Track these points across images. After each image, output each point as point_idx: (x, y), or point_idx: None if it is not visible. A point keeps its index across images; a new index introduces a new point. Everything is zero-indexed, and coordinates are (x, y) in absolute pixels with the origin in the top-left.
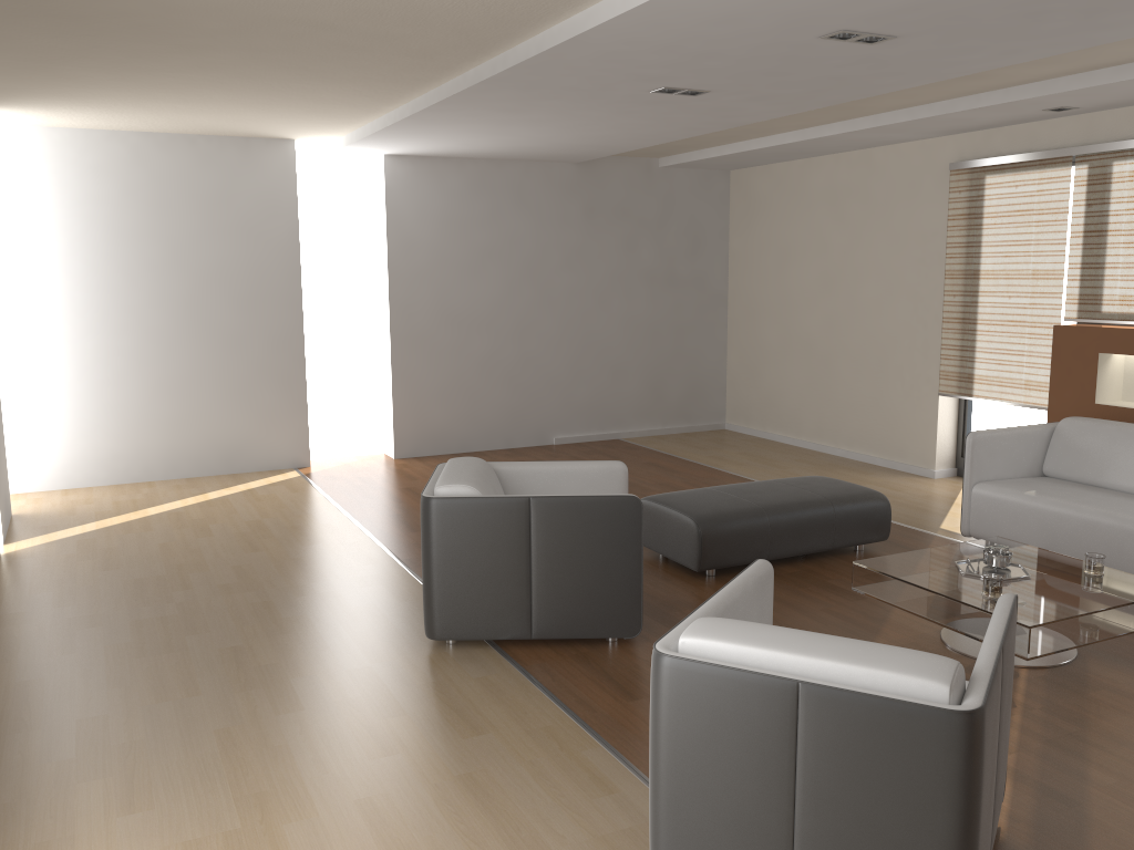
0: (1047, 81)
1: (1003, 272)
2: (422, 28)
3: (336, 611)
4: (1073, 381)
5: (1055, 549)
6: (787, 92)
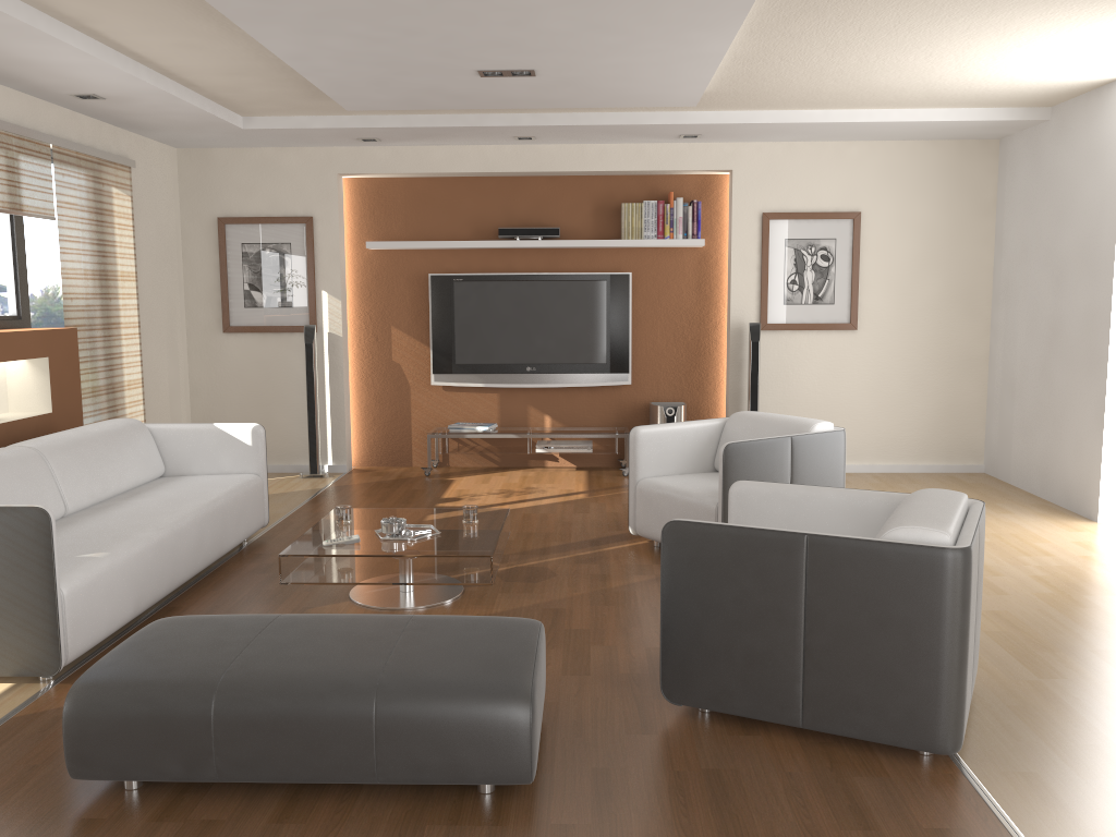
0: None
1: None
2: None
3: None
4: None
5: (142, 598)
6: None
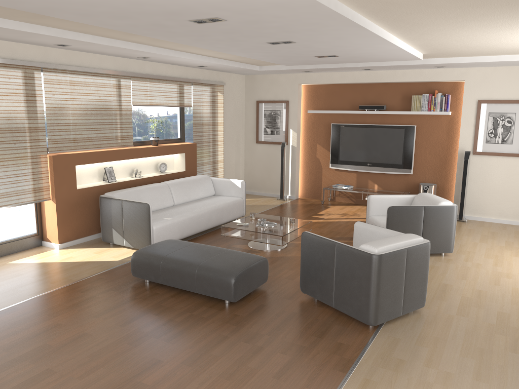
0: (111, 39)
1: (9, 129)
2: (412, 0)
3: (440, 349)
4: (66, 181)
5: (183, 233)
6: (173, 29)
